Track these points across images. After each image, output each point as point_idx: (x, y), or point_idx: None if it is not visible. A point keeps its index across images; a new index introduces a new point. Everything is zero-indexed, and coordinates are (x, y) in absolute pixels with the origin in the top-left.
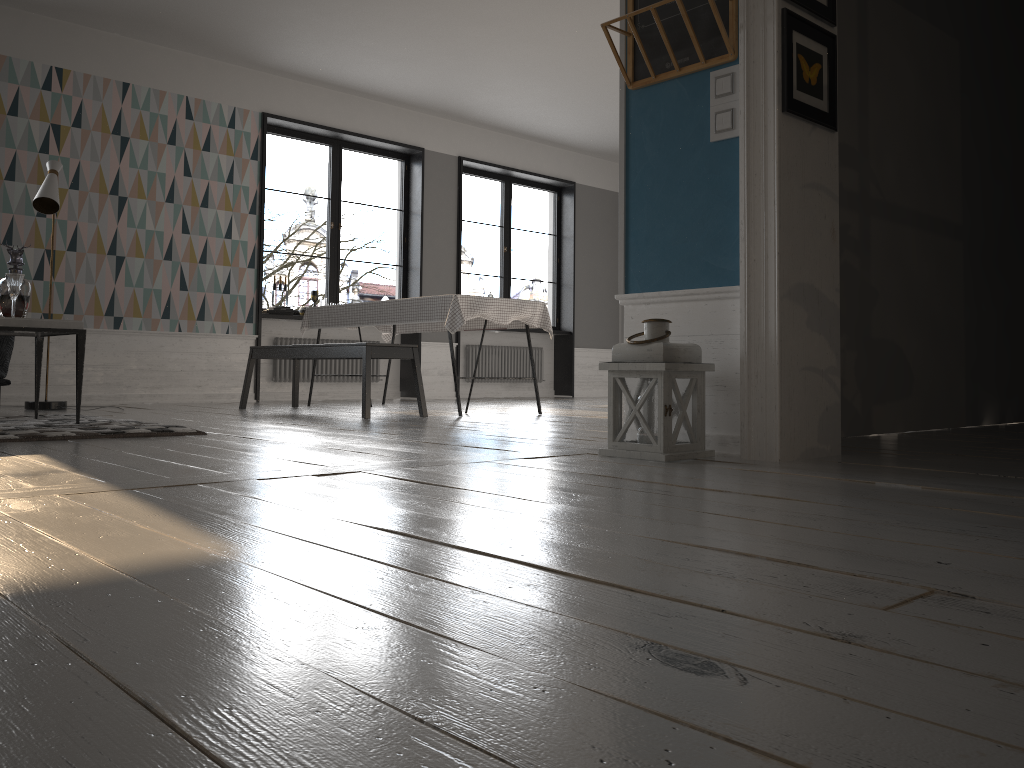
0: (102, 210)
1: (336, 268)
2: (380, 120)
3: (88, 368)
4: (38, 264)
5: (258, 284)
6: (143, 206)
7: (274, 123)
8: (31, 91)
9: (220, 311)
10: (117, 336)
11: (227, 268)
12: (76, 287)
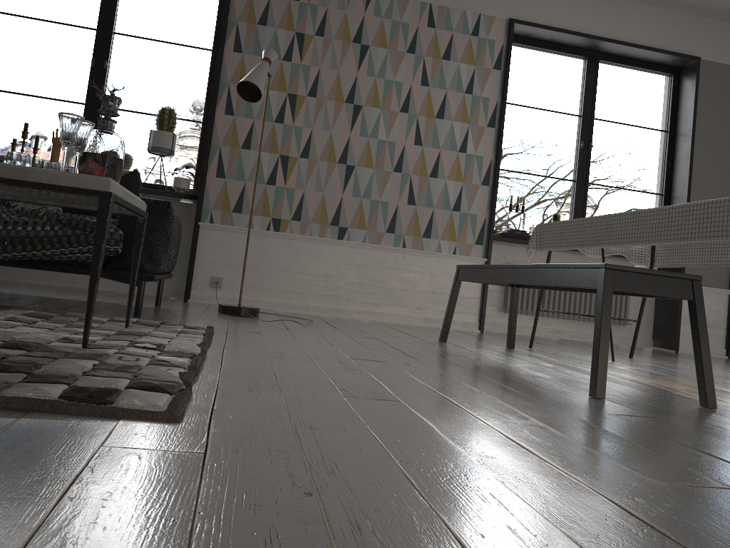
0: (336, 118)
1: (583, 192)
2: (646, 26)
3: (309, 277)
4: (272, 169)
5: (491, 203)
6: (377, 115)
7: (522, 32)
8: (280, 1)
9: (448, 229)
10: (340, 247)
11: (459, 184)
12: (305, 194)
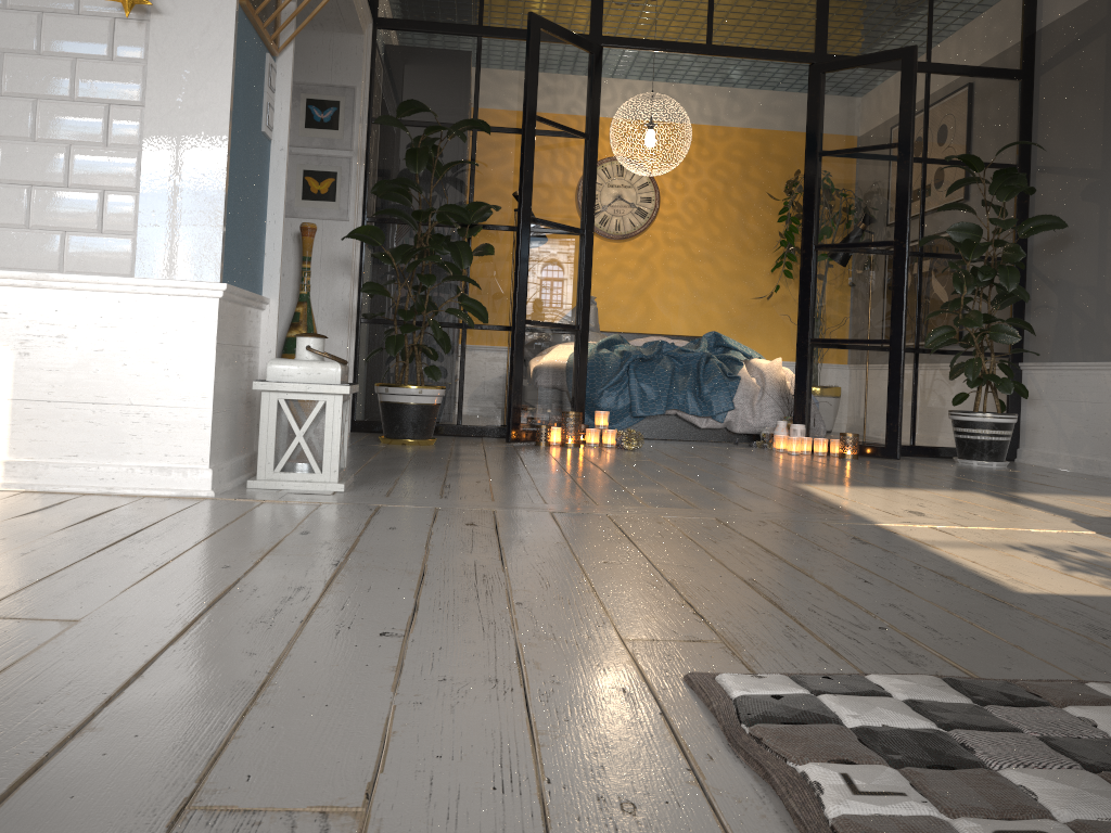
0: None
1: None
2: None
3: None
4: None
5: None
6: None
7: None
8: None
9: None
10: None
11: None
12: None
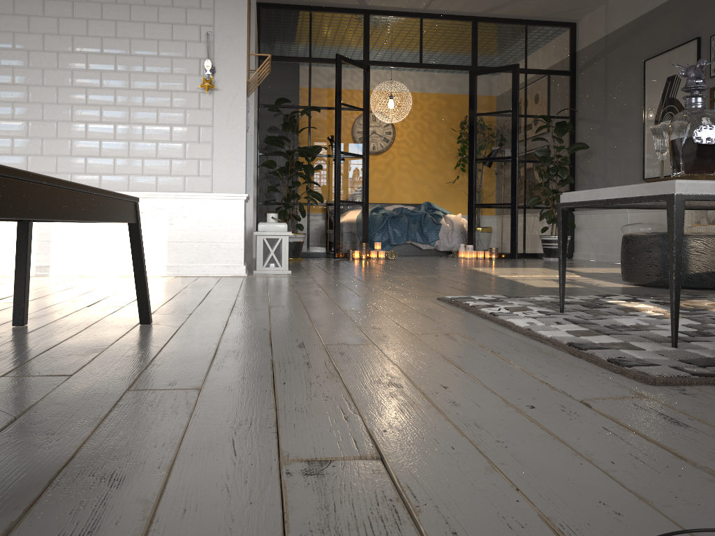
0: None
1: None
2: None
3: None
4: None
5: None
6: None
7: None
8: None
9: None
10: None
11: None
12: None
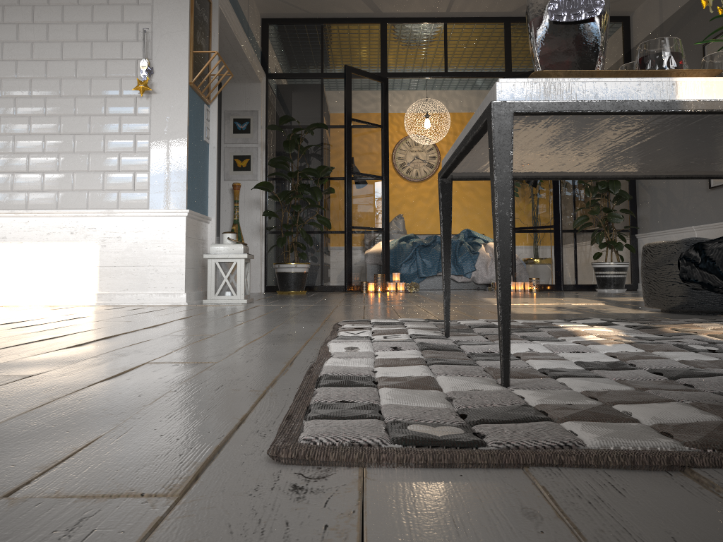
0: None
1: None
2: None
3: None
4: None
5: None
6: None
7: None
8: None
9: None
10: None
11: None
12: None
